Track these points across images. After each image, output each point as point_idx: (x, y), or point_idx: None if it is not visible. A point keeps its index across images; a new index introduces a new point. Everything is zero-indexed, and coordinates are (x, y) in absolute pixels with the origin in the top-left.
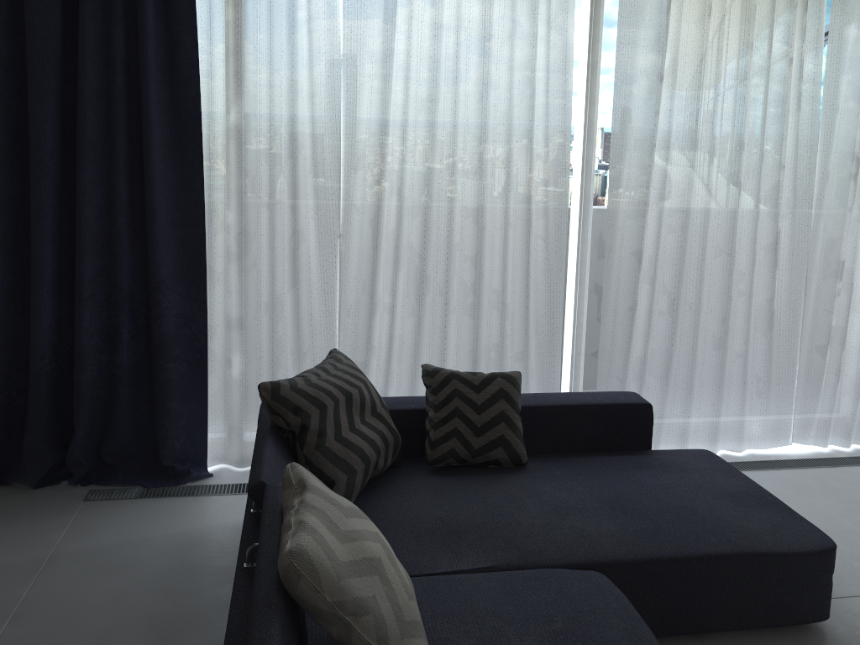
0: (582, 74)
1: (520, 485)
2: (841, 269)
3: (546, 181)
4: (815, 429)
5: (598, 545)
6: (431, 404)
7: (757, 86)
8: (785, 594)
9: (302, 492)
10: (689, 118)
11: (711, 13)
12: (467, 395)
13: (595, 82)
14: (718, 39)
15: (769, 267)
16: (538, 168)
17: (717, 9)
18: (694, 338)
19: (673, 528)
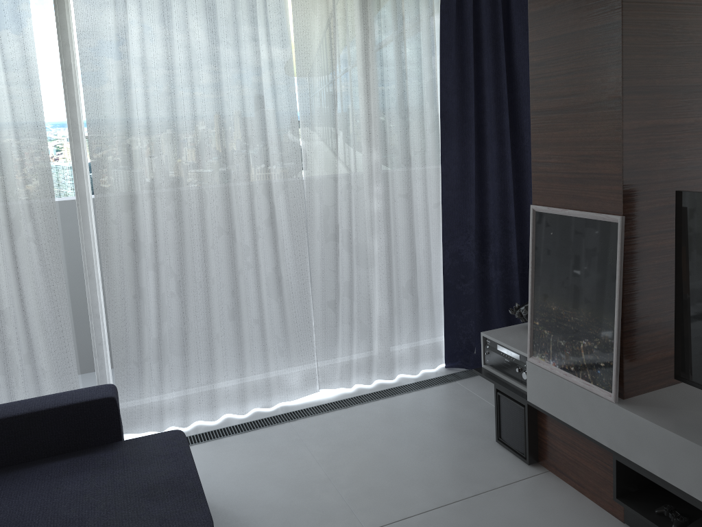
0: (60, 77)
1: None
2: (336, 232)
3: (26, 185)
4: (339, 373)
5: None
6: None
7: (234, 77)
8: None
9: None
10: (167, 112)
11: (177, 14)
12: None
13: (72, 85)
14: (185, 37)
15: (270, 239)
16: (18, 173)
17: (181, 9)
18: (207, 313)
19: None
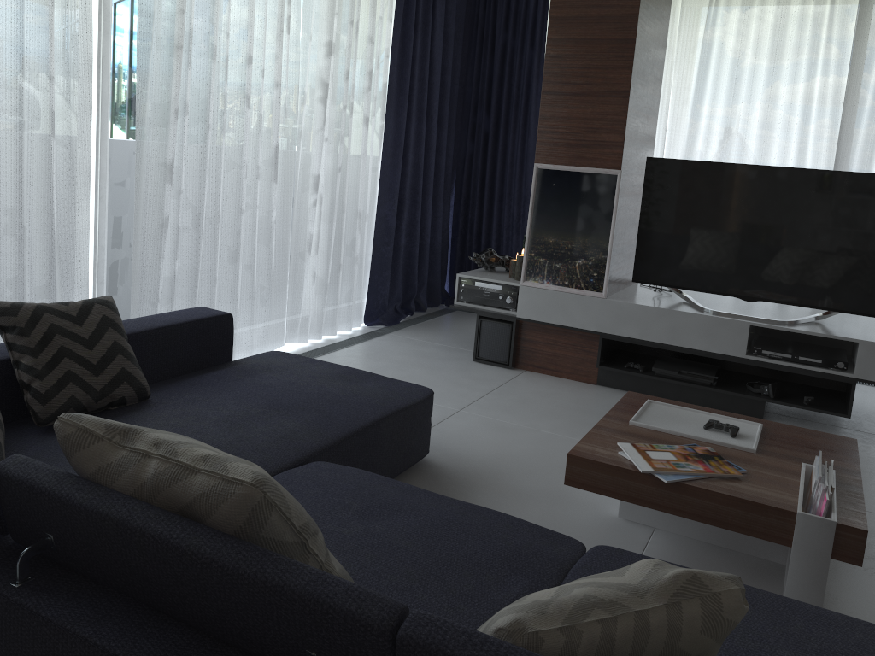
0: None
1: (171, 415)
2: (318, 182)
3: (68, 74)
4: (299, 328)
5: (299, 440)
6: (23, 349)
7: (257, 2)
8: (413, 438)
9: (132, 438)
10: (209, 23)
11: None
12: (69, 329)
13: None
14: None
15: (270, 180)
16: (55, 56)
17: None
18: (215, 252)
19: (335, 410)
